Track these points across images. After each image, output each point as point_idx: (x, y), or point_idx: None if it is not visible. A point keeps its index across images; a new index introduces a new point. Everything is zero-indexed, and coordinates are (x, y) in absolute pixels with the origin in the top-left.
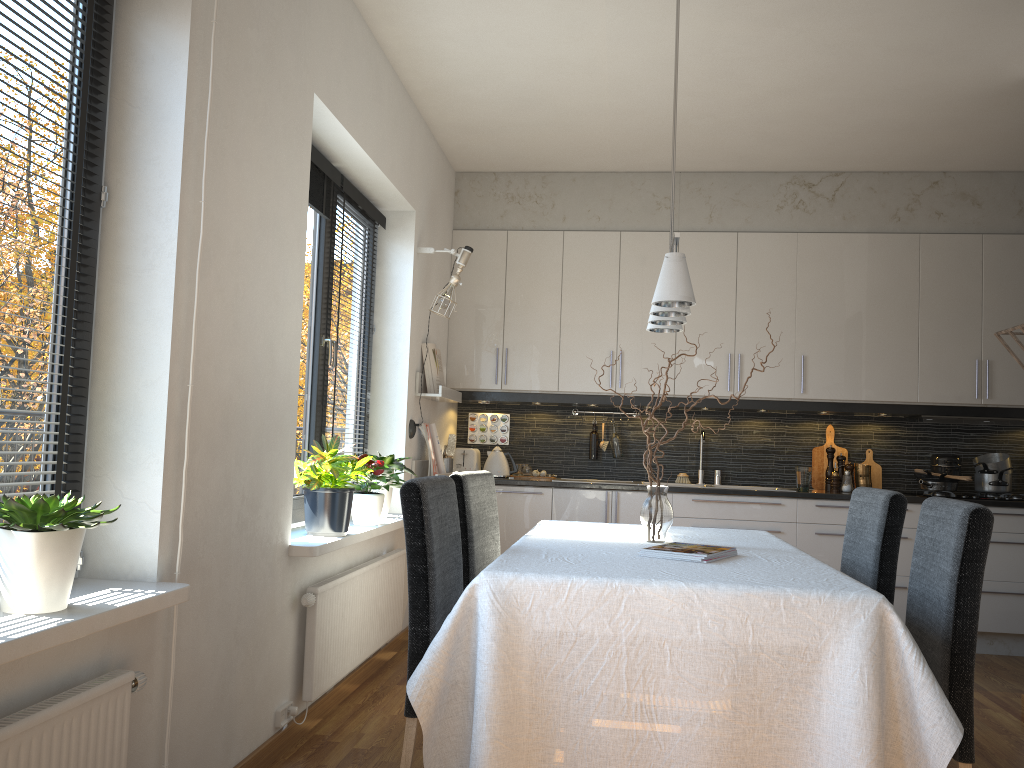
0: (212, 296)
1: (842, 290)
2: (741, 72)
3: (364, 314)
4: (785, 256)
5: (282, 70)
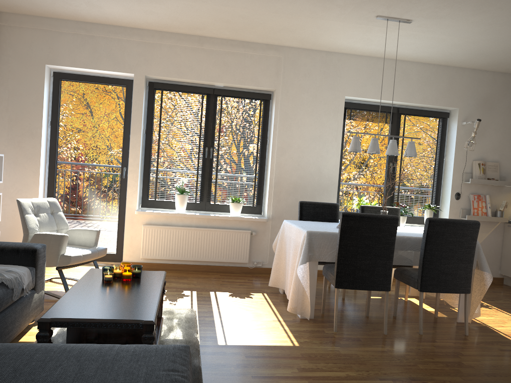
0: (287, 159)
1: None
2: None
3: (437, 152)
4: None
5: (322, 97)
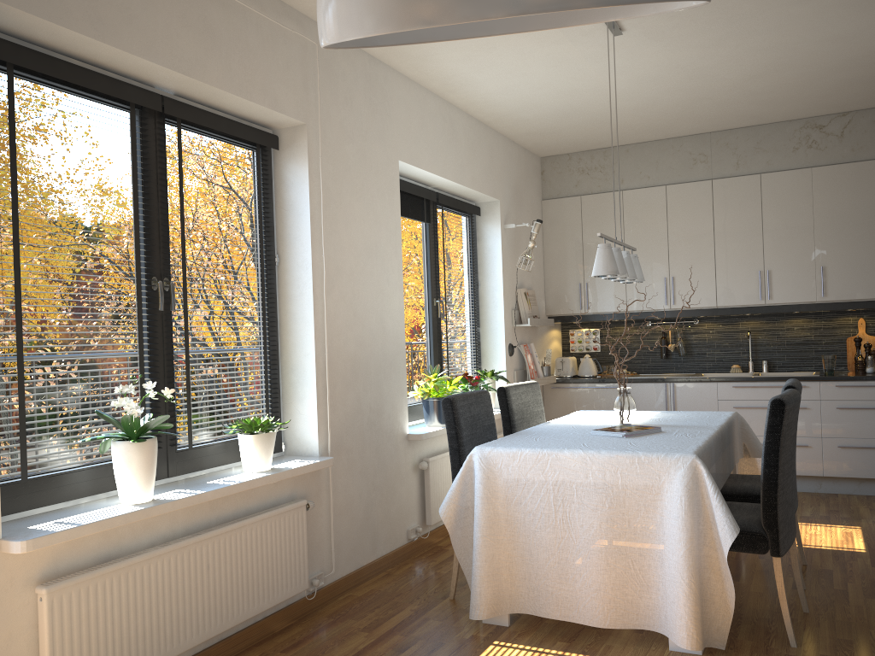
0: (337, 302)
1: (854, 210)
2: (711, 73)
3: (470, 276)
4: (802, 188)
5: (372, 158)
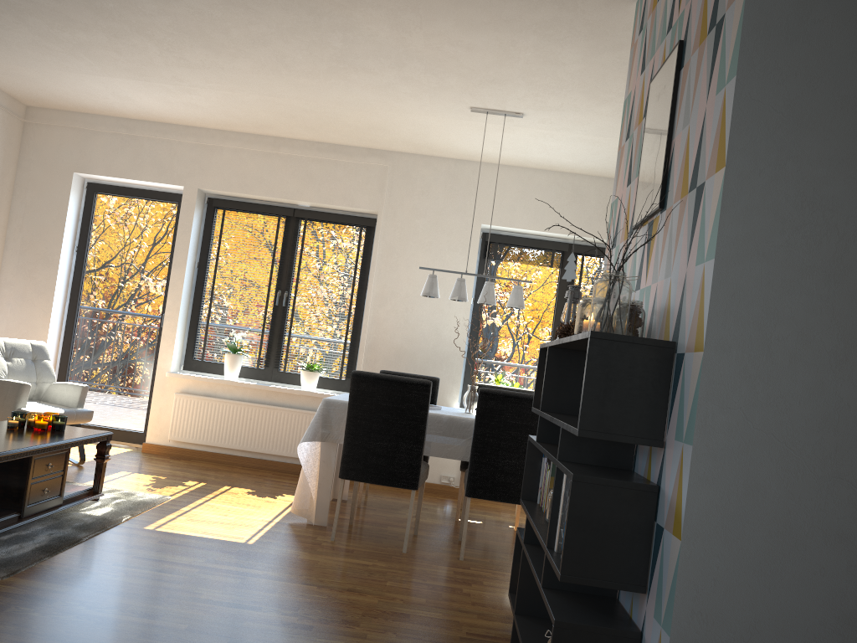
0: (388, 312)
1: None
2: None
3: None
4: None
5: (447, 225)
